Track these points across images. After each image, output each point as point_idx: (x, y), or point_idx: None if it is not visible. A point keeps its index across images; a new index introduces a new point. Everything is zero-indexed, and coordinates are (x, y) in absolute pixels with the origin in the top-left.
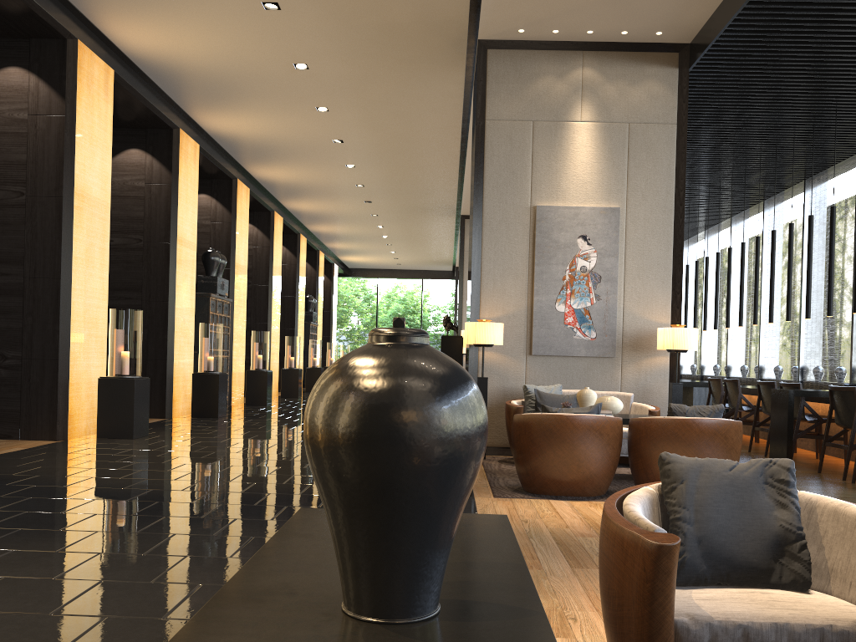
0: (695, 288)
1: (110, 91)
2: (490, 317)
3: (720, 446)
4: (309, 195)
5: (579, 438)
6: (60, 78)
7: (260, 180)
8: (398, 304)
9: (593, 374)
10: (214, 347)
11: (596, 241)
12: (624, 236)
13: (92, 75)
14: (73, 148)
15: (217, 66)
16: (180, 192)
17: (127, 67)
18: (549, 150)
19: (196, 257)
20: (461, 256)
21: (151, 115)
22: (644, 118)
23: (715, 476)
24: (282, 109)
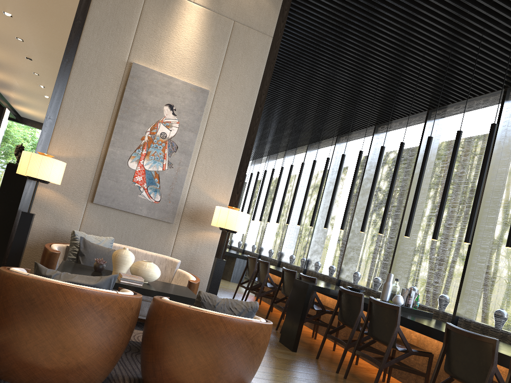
0: (253, 190)
1: None
2: (58, 155)
3: (245, 353)
4: None
5: (70, 318)
6: None
7: None
8: None
9: (149, 234)
10: None
11: (181, 113)
12: (207, 118)
13: None
14: None
15: None
16: None
17: None
18: (158, 17)
19: None
20: None
21: None
22: (248, 22)
23: None
24: None
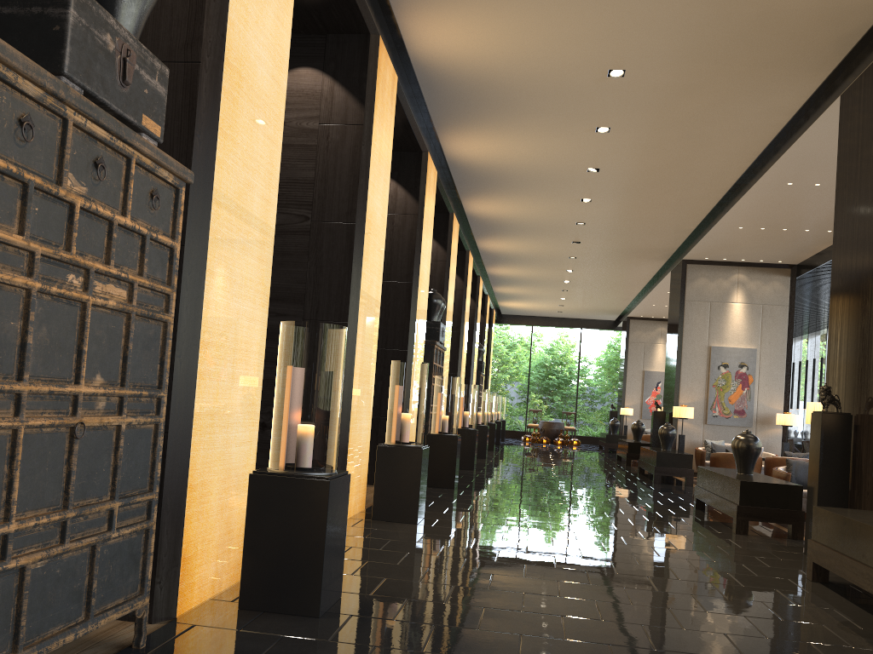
0: None
1: (394, 101)
2: None
3: None
4: (514, 233)
5: None
6: (360, 80)
7: (469, 216)
8: (545, 354)
9: None
10: (452, 404)
11: None
12: None
13: (385, 80)
14: (368, 164)
15: (512, 74)
16: (424, 224)
17: (405, 75)
18: None
19: (427, 300)
20: (681, 306)
21: (408, 135)
22: None
23: None
24: (553, 129)
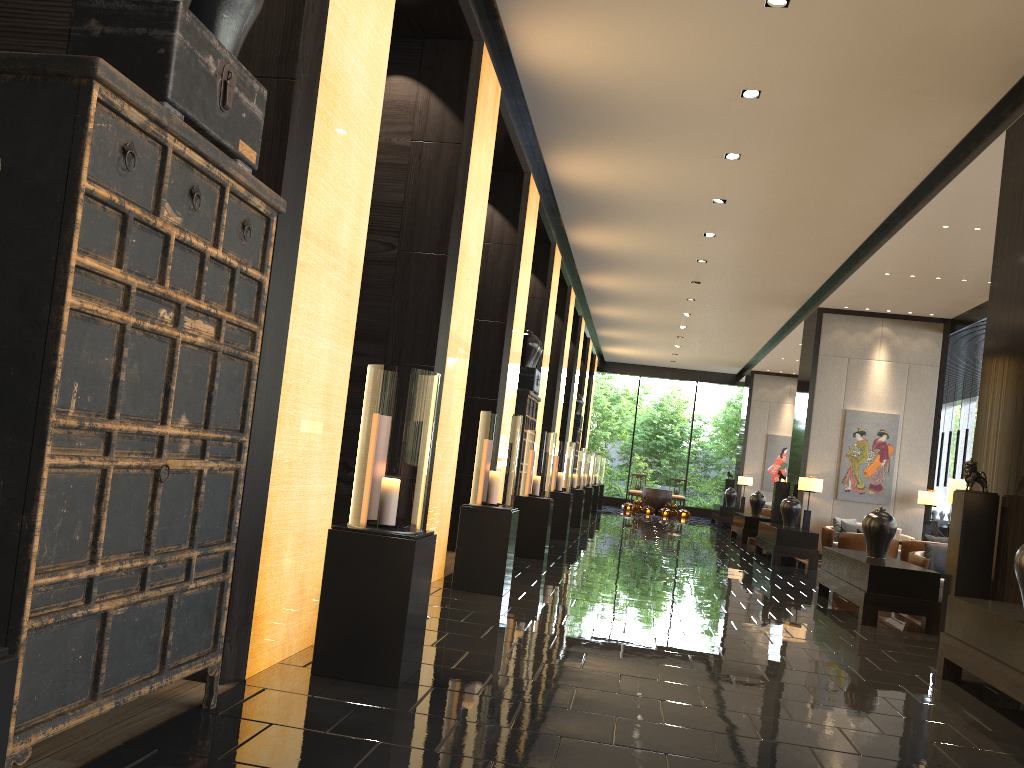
0: None
1: (496, 116)
2: None
3: None
4: (624, 269)
5: None
6: (459, 92)
7: (573, 247)
8: (654, 410)
9: None
10: (545, 464)
11: None
12: None
13: (487, 92)
14: (465, 188)
15: (631, 89)
16: (522, 256)
17: (509, 86)
18: None
19: (522, 342)
20: (814, 361)
21: (509, 154)
22: None
23: None
24: (675, 153)
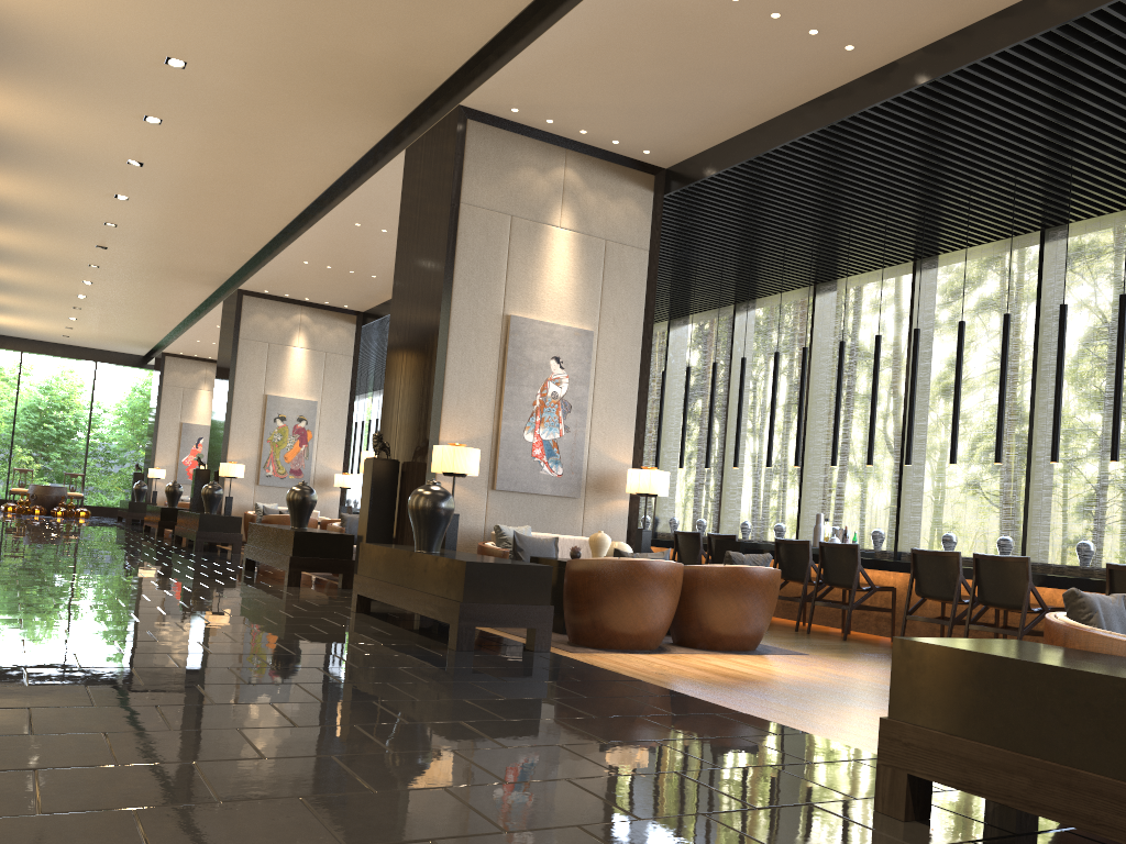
0: None
1: None
2: (451, 440)
3: (772, 595)
4: (12, 221)
5: (659, 586)
6: None
7: None
8: (40, 394)
9: (556, 515)
10: None
11: (569, 365)
12: (594, 364)
13: None
14: None
15: (40, 26)
16: None
17: None
18: (527, 253)
19: None
20: (235, 344)
21: None
22: (621, 238)
23: (1108, 607)
24: (88, 104)
